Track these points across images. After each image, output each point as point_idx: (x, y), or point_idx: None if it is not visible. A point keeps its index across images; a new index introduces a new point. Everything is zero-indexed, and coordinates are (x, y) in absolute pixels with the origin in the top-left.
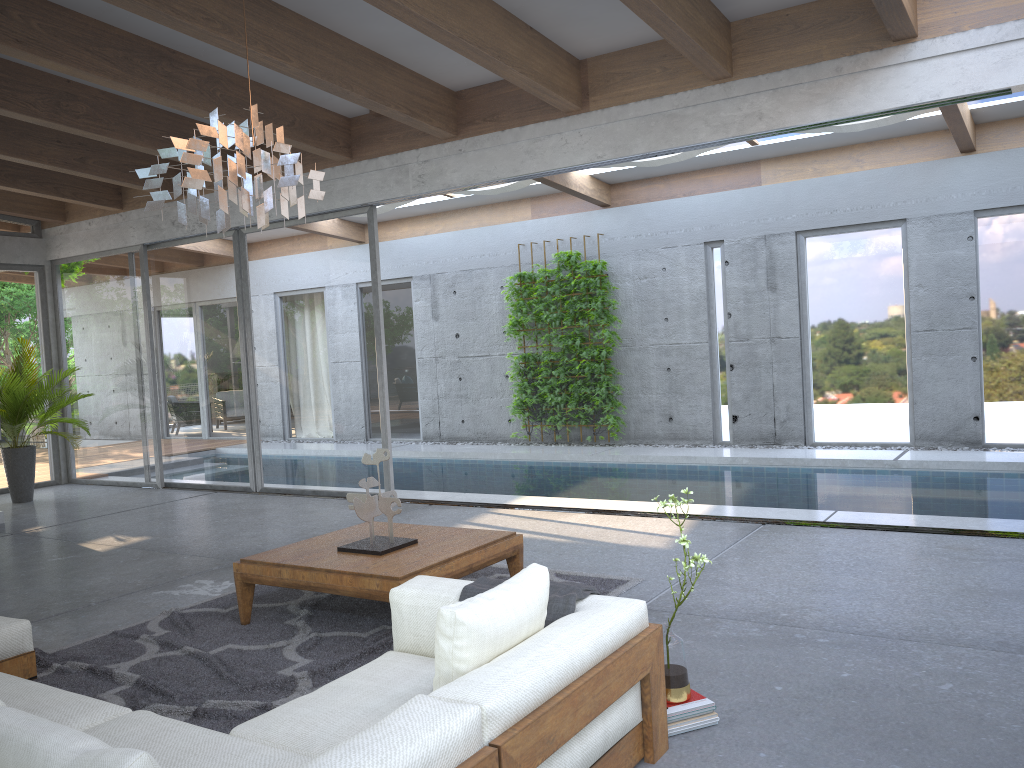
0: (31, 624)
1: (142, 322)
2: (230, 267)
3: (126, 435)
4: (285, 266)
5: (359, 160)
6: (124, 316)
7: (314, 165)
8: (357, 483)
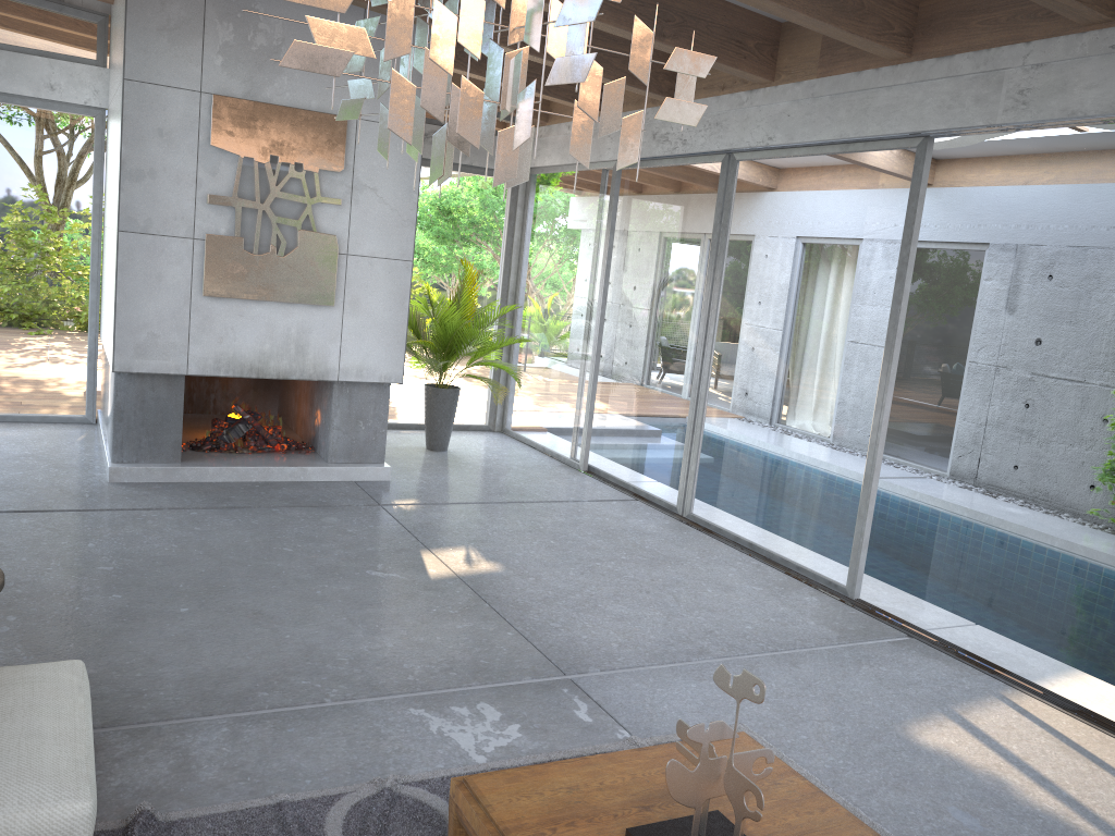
0: (225, 718)
1: (600, 261)
2: (710, 206)
3: (561, 395)
4: (779, 215)
5: (921, 59)
6: (583, 249)
7: (849, 64)
8: (809, 556)
